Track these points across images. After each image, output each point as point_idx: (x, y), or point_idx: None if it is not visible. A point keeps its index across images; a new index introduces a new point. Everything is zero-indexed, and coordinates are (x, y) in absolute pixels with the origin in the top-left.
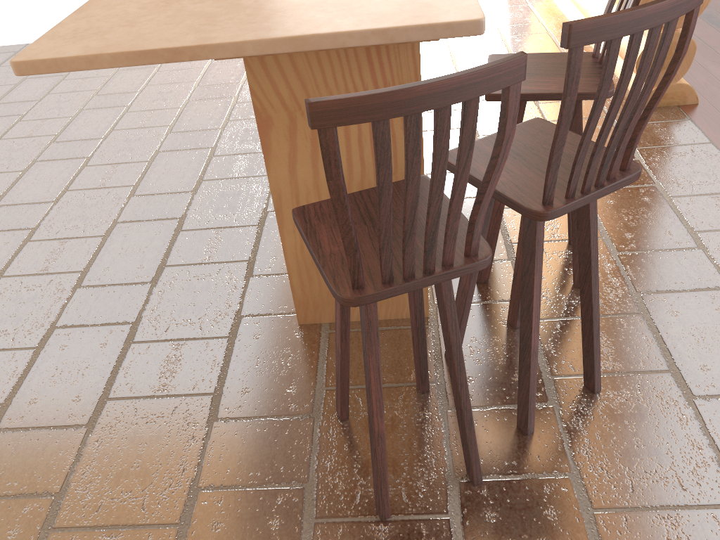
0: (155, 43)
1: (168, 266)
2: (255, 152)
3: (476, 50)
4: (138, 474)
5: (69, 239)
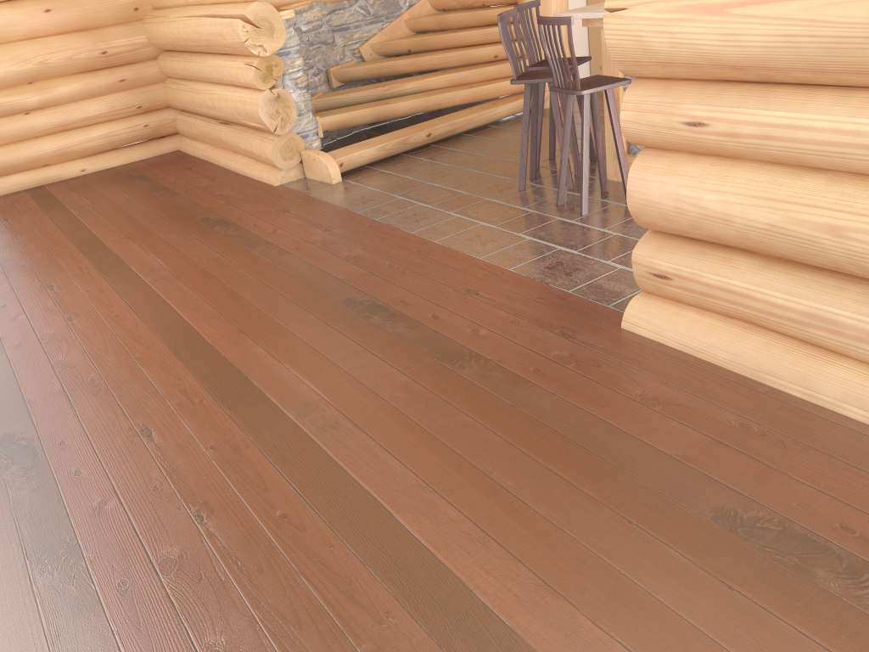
0: None
1: None
2: None
3: None
4: None
5: None
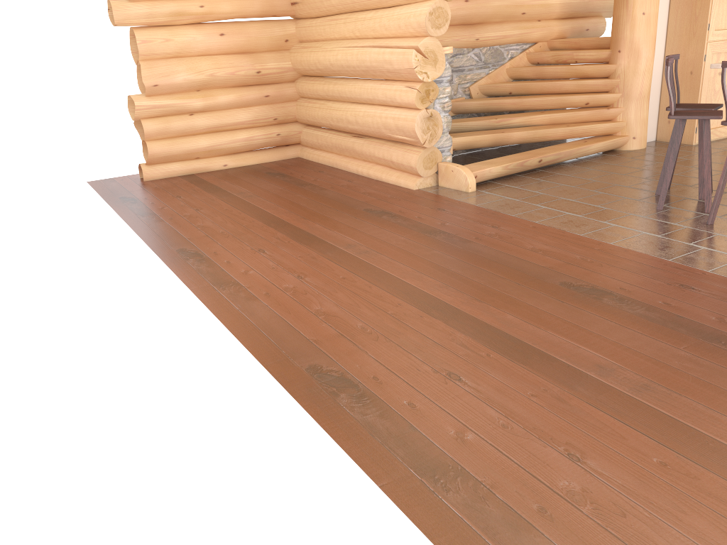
0: None
1: None
2: None
3: None
4: None
5: None
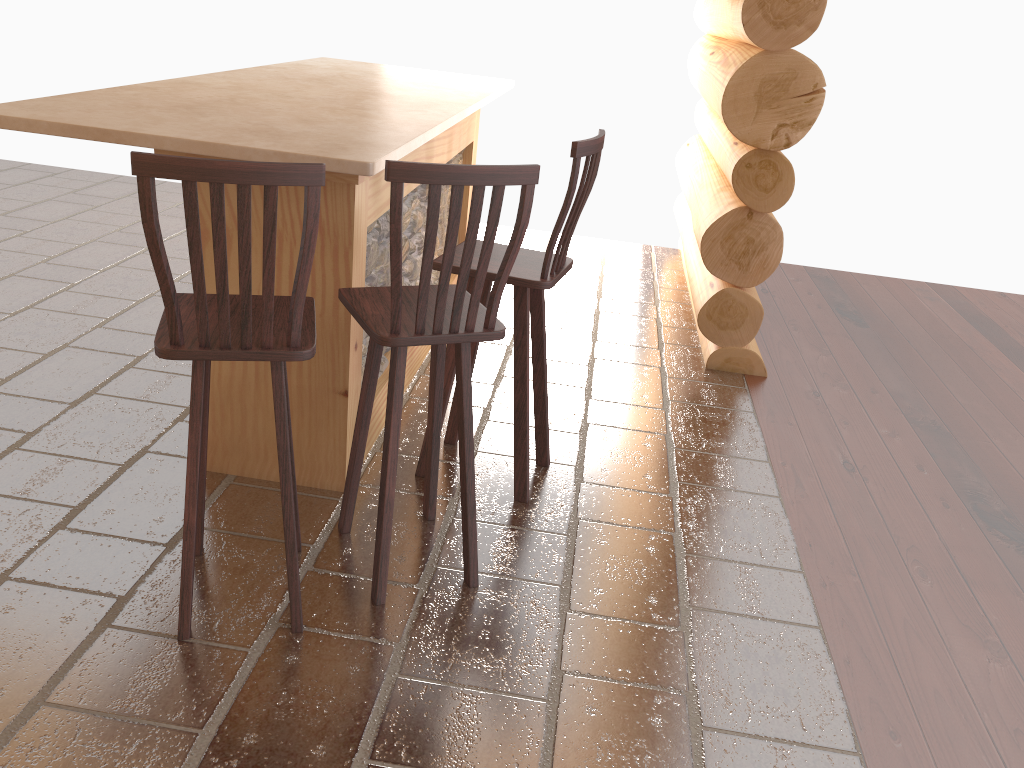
0: (91, 124)
1: (98, 394)
2: None
3: (564, 280)
4: None
5: (7, 349)
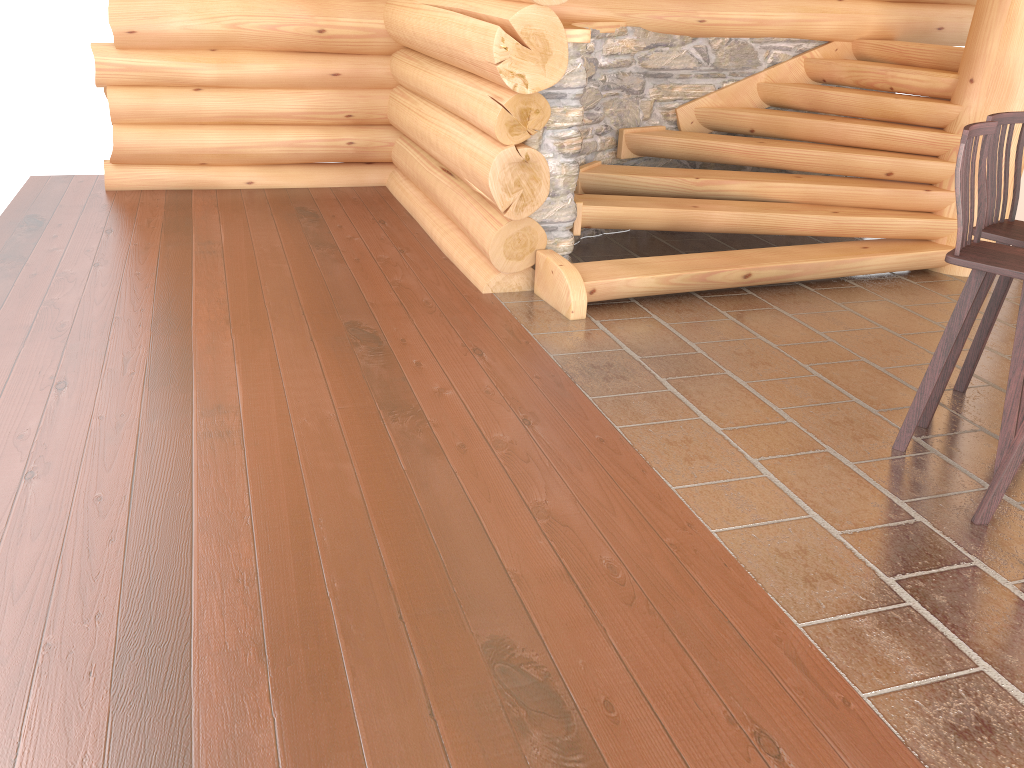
0: None
1: None
2: None
3: None
4: None
5: None
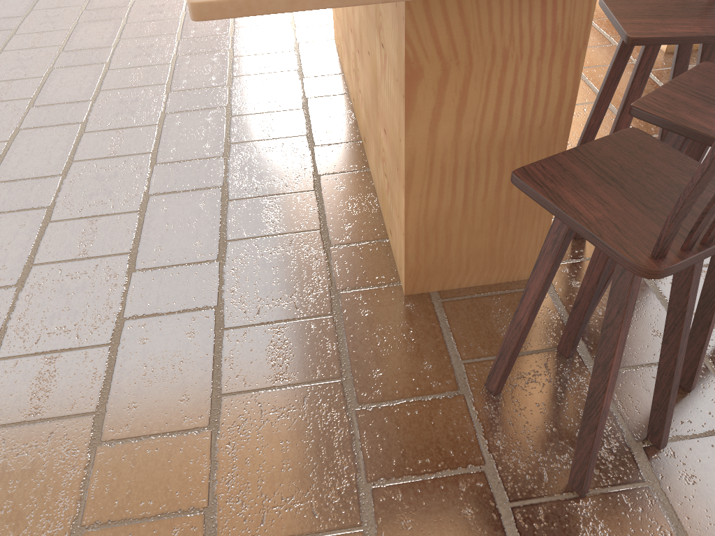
0: None
1: (230, 241)
2: (278, 111)
3: None
4: (293, 476)
5: (99, 217)
